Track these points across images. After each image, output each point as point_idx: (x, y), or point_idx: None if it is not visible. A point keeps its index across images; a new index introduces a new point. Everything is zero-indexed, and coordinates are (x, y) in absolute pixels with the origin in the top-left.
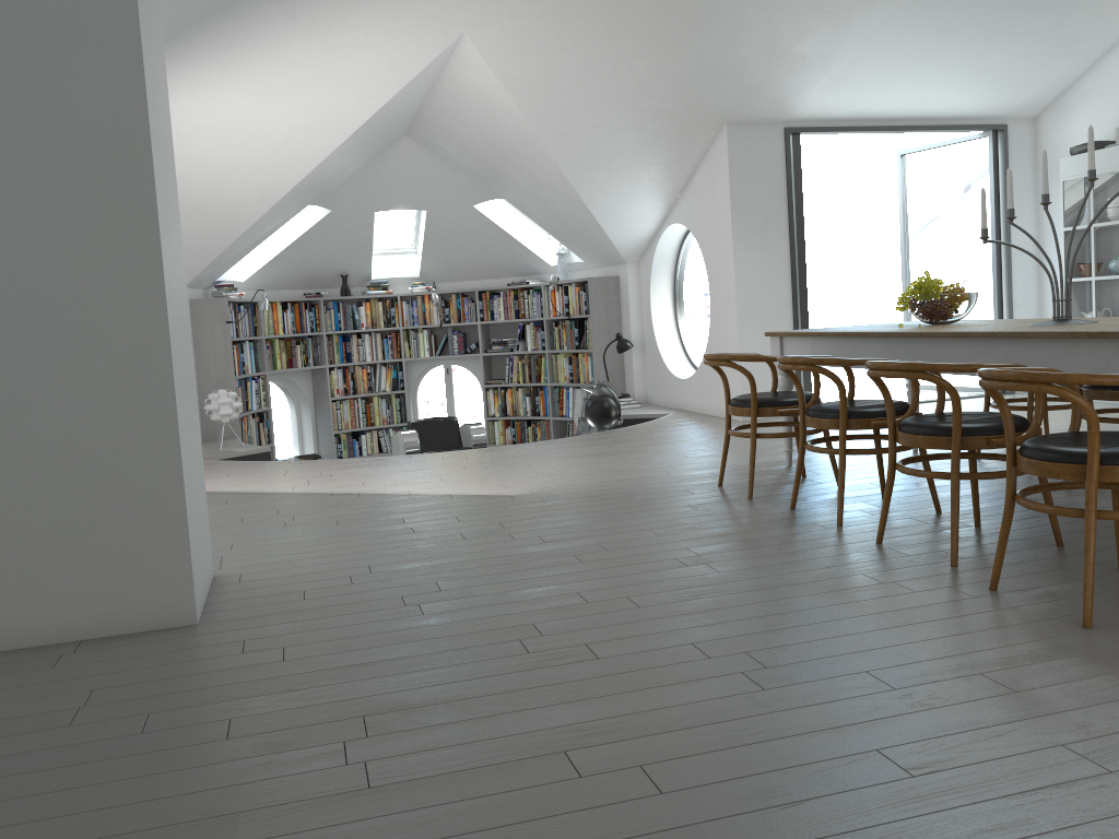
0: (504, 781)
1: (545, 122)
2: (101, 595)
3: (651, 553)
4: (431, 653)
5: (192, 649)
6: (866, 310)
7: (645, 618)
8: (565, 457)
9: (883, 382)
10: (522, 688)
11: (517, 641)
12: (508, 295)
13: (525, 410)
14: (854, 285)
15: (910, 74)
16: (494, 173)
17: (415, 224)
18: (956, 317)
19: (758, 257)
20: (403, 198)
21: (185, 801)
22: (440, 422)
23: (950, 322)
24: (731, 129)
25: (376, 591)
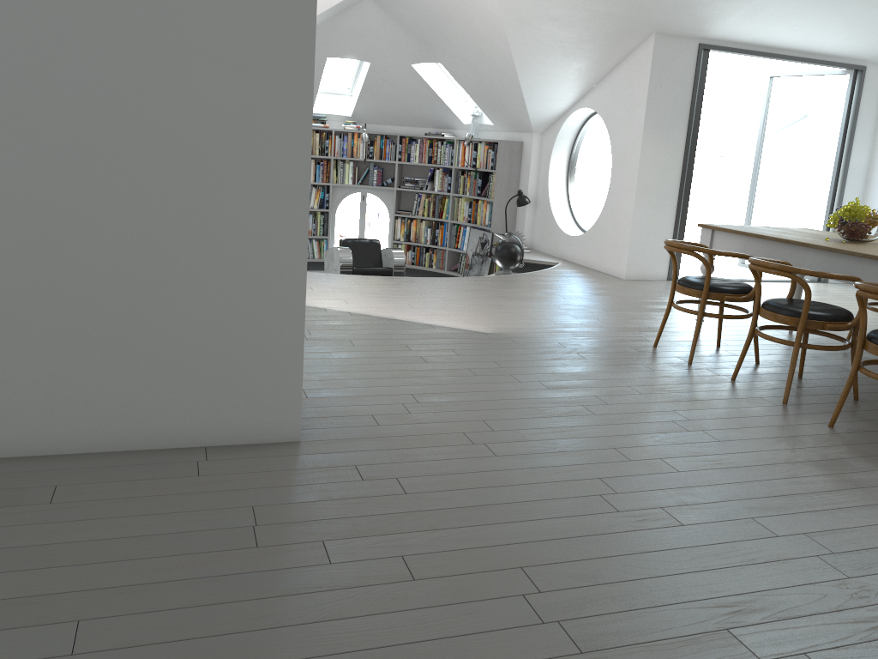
0: (697, 658)
1: (513, 10)
2: (225, 411)
3: (647, 412)
4: (532, 501)
5: (314, 470)
6: (703, 195)
7: (692, 485)
8: (502, 297)
9: (864, 301)
10: (640, 551)
11: (599, 497)
12: (425, 143)
13: (425, 239)
14: (697, 173)
15: (812, 15)
16: (442, 41)
17: (356, 72)
18: (874, 239)
19: (660, 149)
20: (354, 49)
21: (424, 650)
22: (366, 243)
23: (866, 242)
24: (658, 38)
25: (437, 424)
